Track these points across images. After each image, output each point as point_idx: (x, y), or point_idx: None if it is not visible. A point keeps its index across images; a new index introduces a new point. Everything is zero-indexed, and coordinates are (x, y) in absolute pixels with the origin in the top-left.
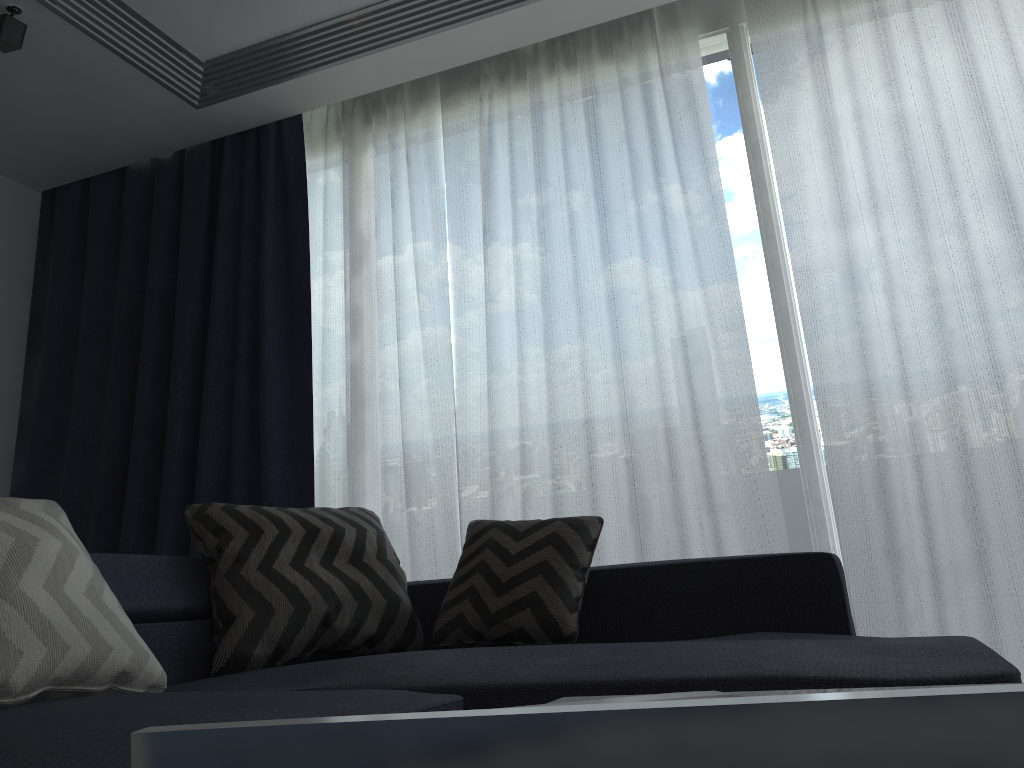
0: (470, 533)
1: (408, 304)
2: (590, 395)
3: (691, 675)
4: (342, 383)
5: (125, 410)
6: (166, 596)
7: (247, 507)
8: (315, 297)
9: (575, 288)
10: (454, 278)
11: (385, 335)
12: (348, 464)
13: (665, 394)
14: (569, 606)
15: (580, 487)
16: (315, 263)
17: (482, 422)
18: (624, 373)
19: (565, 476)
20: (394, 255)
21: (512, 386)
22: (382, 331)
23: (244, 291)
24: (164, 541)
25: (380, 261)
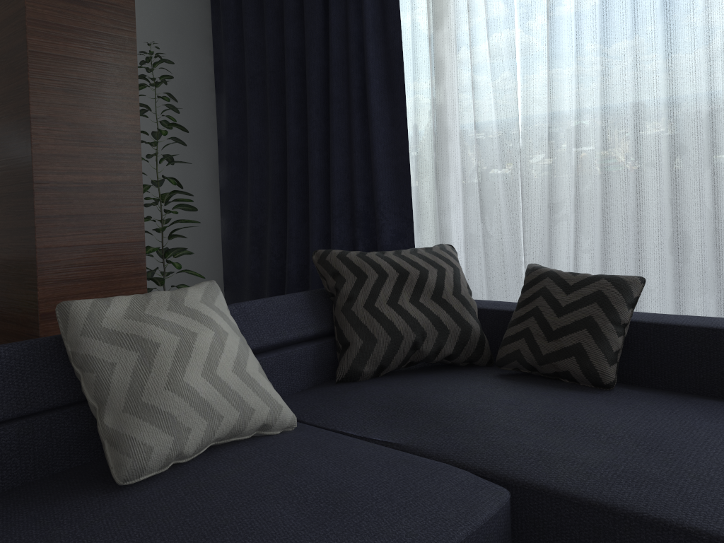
0: (527, 279)
1: (481, 57)
2: (641, 142)
3: (722, 532)
4: (430, 121)
5: (281, 138)
6: (301, 326)
7: (355, 255)
8: (406, 51)
9: (632, 42)
10: (520, 33)
11: (462, 84)
12: (436, 187)
13: (715, 145)
14: (609, 359)
15: (626, 219)
16: (405, 21)
17: (542, 159)
18: (675, 124)
19: (613, 210)
20: (468, 14)
21: (569, 130)
22: (460, 81)
23: (352, 48)
24: (314, 233)
25: (457, 19)
